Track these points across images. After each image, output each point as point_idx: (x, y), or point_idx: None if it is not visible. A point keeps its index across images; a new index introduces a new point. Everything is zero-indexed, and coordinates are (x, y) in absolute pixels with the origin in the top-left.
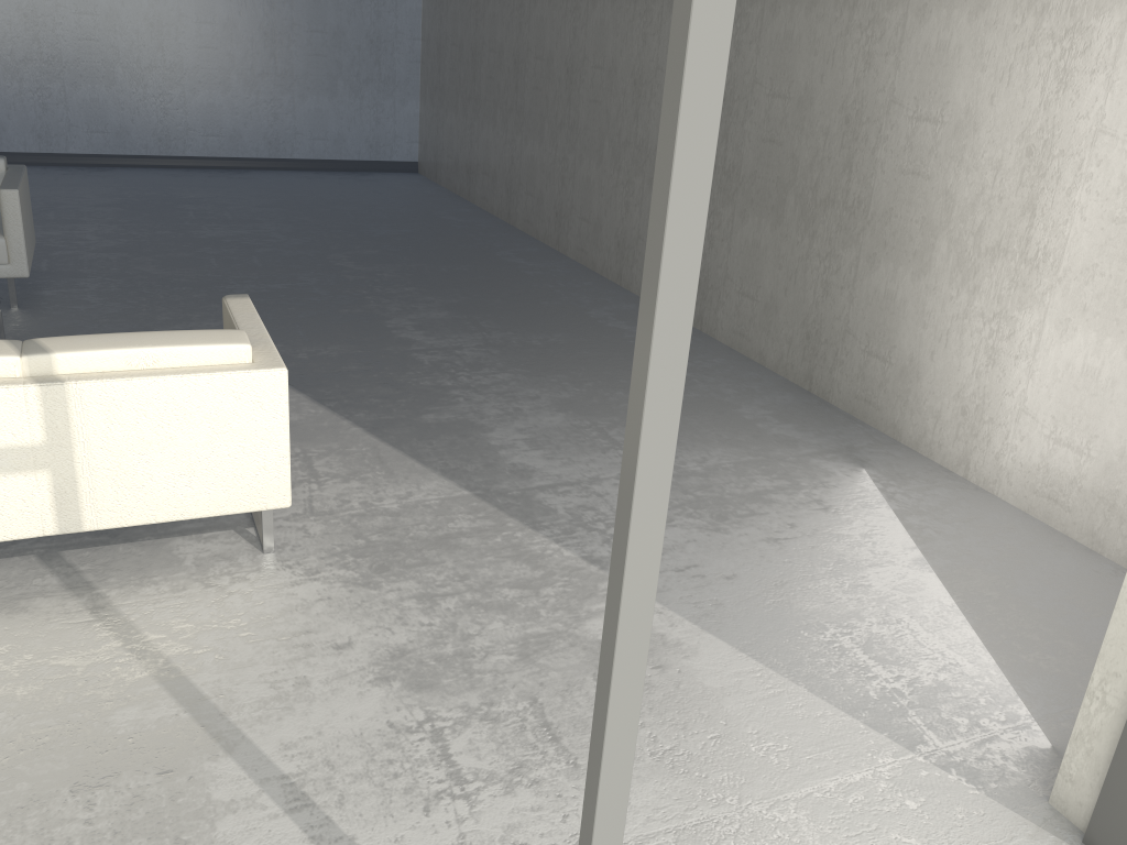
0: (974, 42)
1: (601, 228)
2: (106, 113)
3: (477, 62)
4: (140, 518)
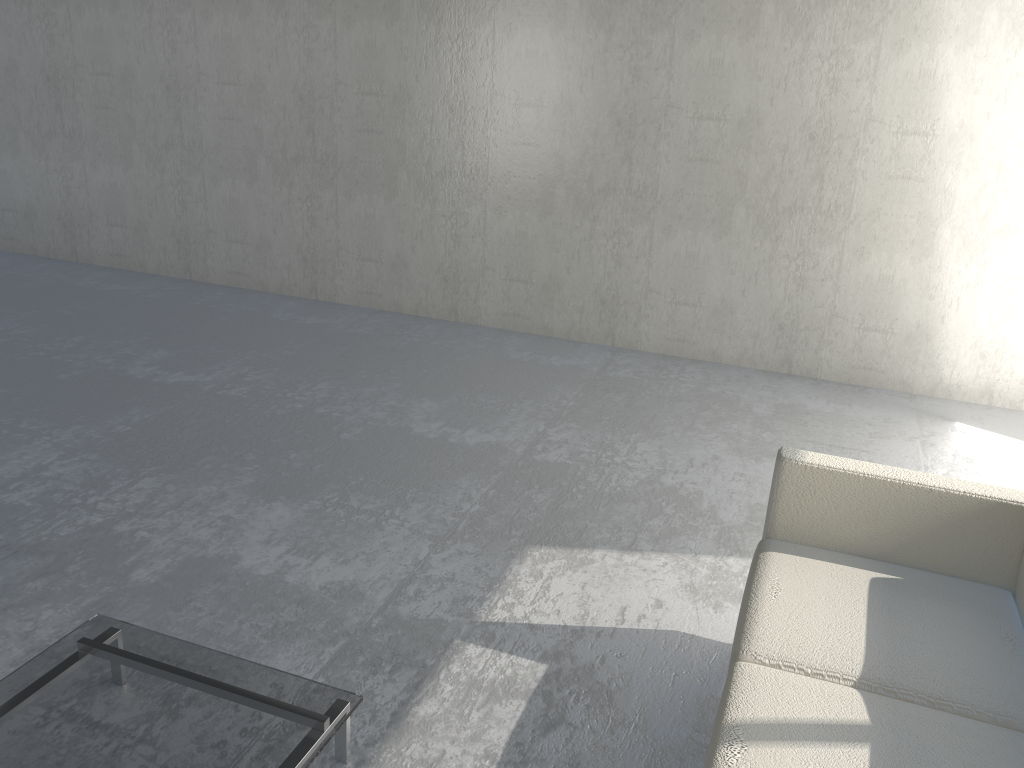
0: (964, 71)
1: (407, 266)
2: None
3: (63, 88)
4: None
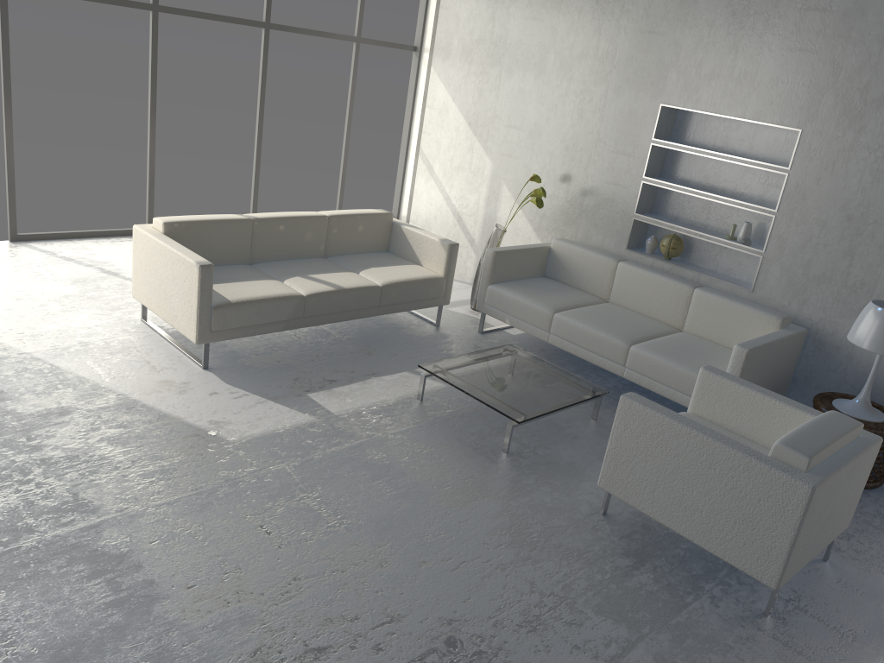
0: None
1: None
2: None
3: None
4: None
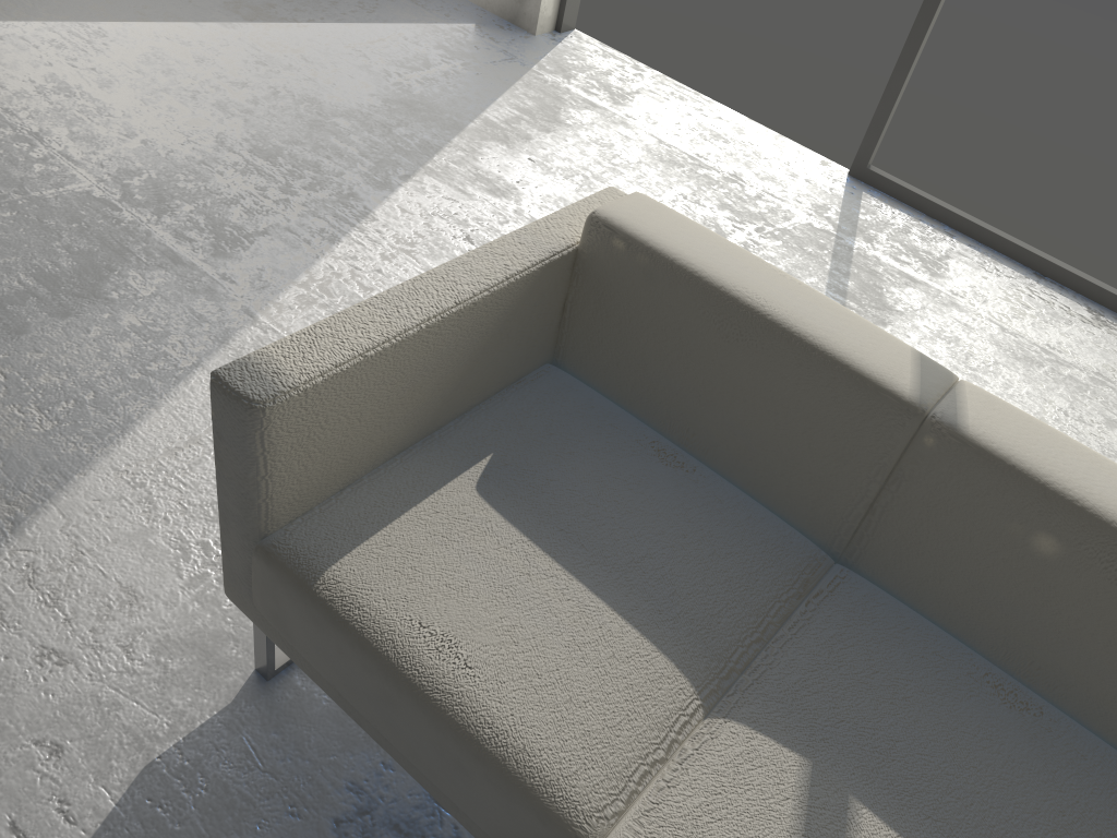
0: None
1: None
2: None
3: None
4: None
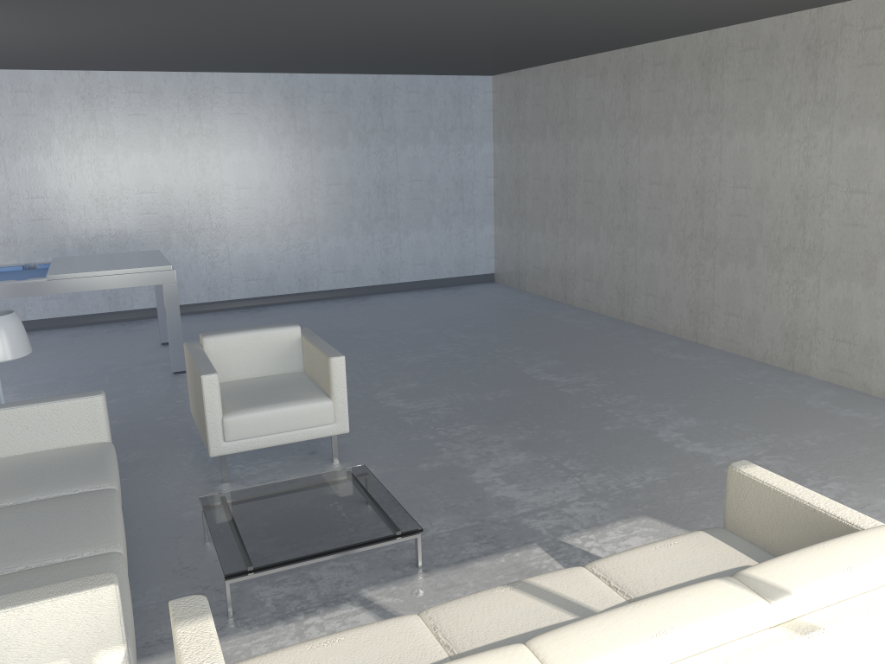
0: None
1: (758, 321)
2: (259, 264)
3: (569, 190)
4: None
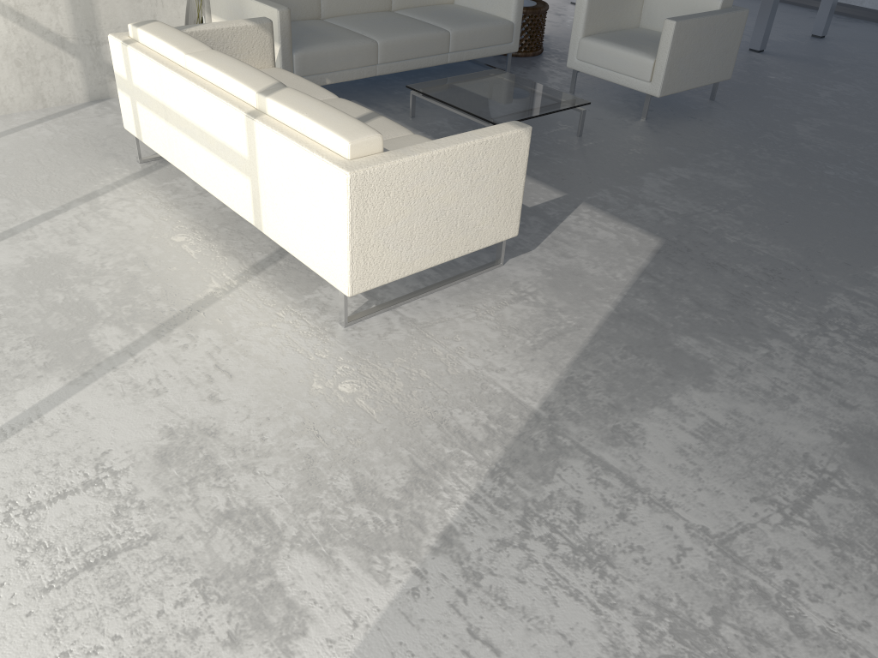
0: None
1: None
2: None
3: None
4: (282, 243)
